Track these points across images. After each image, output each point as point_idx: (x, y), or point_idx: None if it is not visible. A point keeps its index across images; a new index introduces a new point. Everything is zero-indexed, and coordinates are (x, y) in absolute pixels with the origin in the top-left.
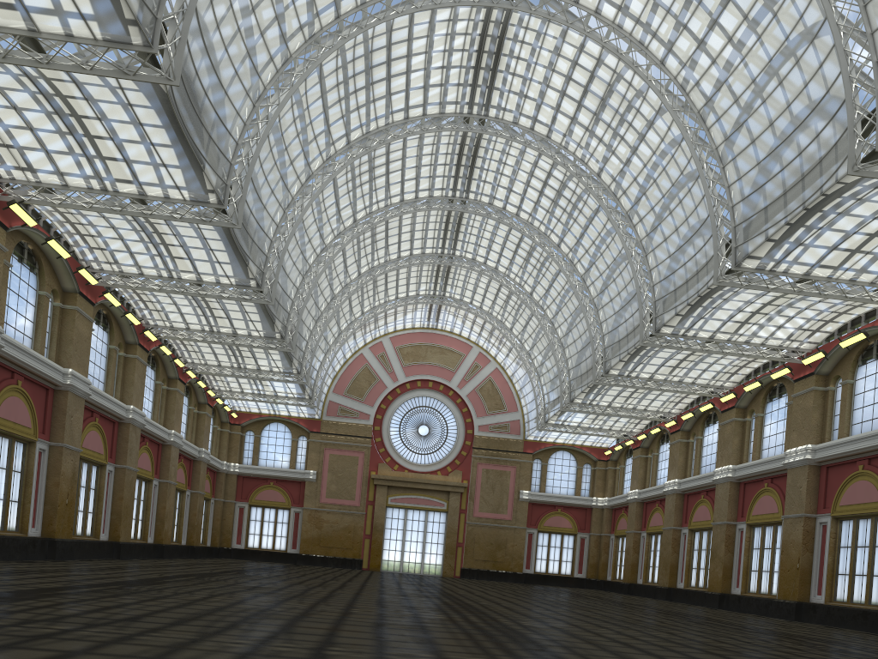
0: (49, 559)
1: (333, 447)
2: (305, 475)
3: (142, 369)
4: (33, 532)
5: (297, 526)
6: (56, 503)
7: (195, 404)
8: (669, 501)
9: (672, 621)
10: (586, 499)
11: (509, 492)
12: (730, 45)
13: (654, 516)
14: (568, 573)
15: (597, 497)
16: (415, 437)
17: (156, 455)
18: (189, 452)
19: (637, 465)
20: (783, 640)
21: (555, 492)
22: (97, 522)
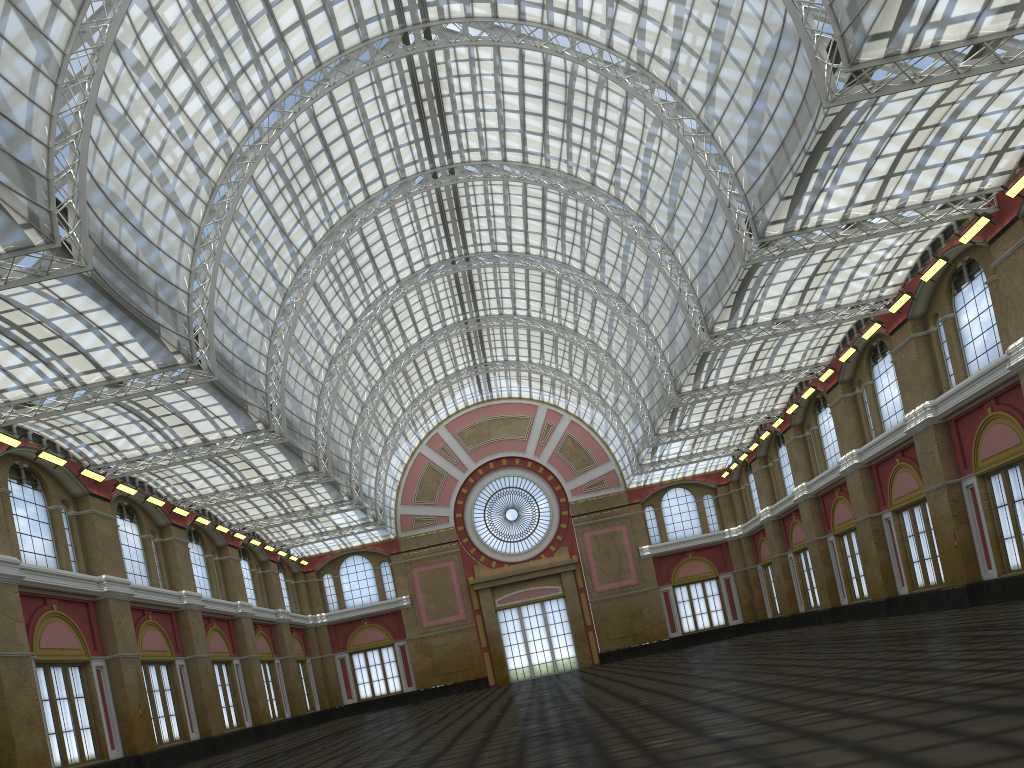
0: None
1: (420, 563)
2: (399, 603)
3: (184, 548)
4: (114, 754)
5: (406, 661)
6: (129, 717)
7: (258, 565)
8: (803, 510)
9: (802, 654)
10: (718, 534)
11: (627, 552)
12: None
13: (795, 531)
14: (722, 623)
15: (729, 528)
16: (505, 524)
17: (228, 632)
18: (264, 618)
19: (759, 479)
20: (914, 643)
21: (679, 538)
22: (183, 723)
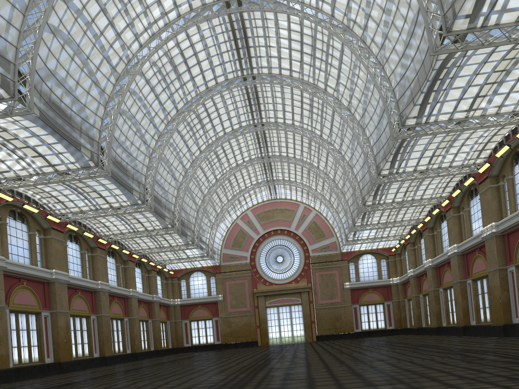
0: (59, 373)
1: (230, 279)
2: (217, 298)
3: (103, 260)
4: (48, 360)
5: (217, 328)
6: (58, 342)
7: (146, 271)
8: (428, 273)
9: (396, 353)
10: (386, 280)
11: (337, 285)
12: None
13: (424, 283)
14: (383, 327)
15: (392, 278)
16: (275, 264)
17: (124, 304)
18: (145, 299)
19: (409, 254)
20: (449, 357)
21: (366, 280)
22: (91, 348)
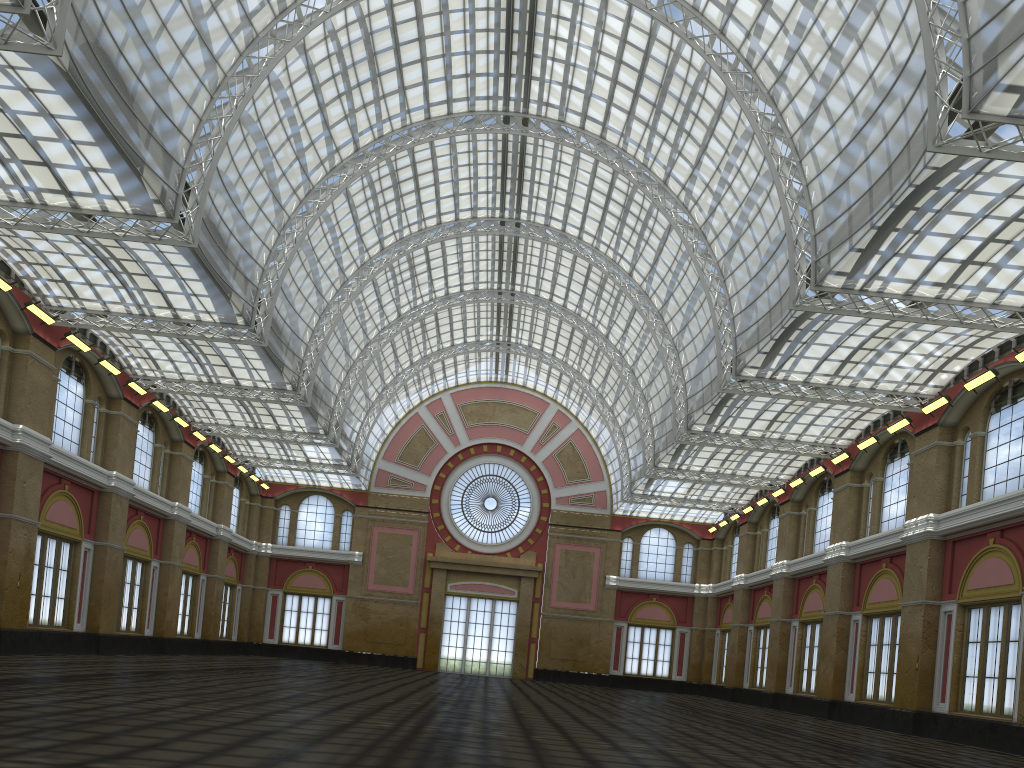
0: None
1: (383, 524)
2: (349, 557)
3: (130, 428)
4: None
5: (339, 617)
6: (2, 585)
7: (213, 473)
8: (777, 587)
9: (728, 734)
10: (687, 586)
11: (593, 577)
12: (837, 22)
13: (762, 605)
14: (665, 675)
15: (700, 583)
16: (480, 511)
17: (156, 531)
18: (202, 529)
19: (744, 544)
20: (848, 759)
21: (649, 578)
22: (70, 610)
